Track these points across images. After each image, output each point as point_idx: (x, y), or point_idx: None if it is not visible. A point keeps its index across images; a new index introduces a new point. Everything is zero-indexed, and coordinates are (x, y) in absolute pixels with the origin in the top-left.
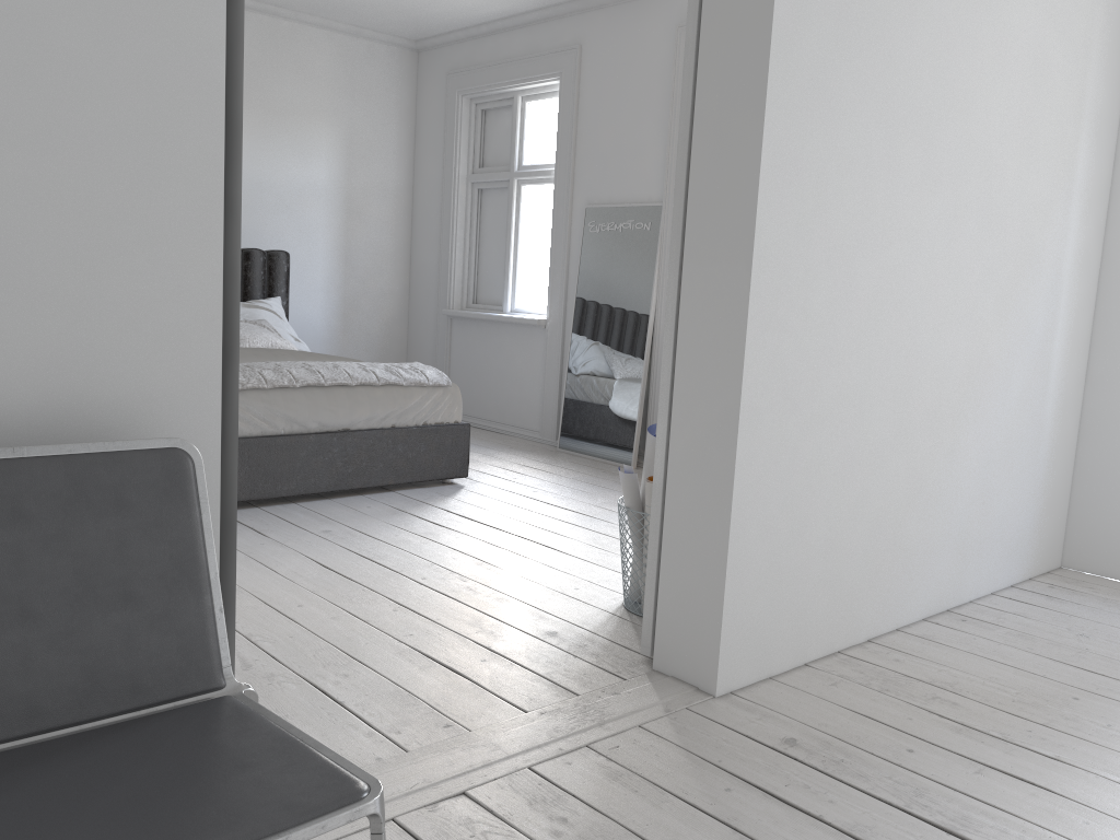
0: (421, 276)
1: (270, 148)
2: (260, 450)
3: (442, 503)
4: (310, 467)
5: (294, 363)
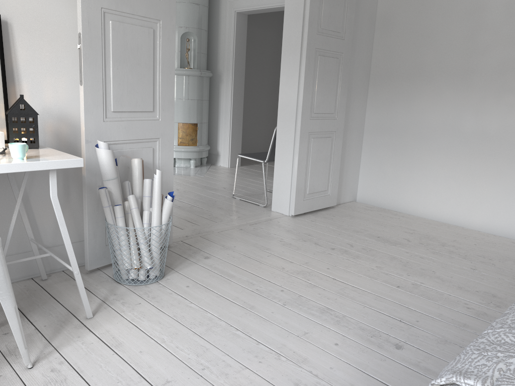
0: None
1: None
2: None
3: None
4: None
5: None
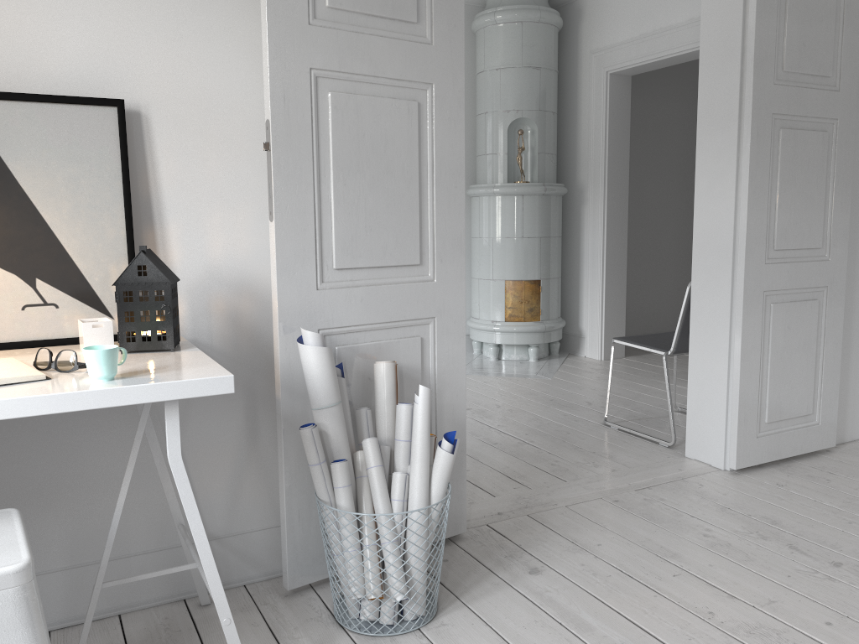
0: None
1: None
2: None
3: None
4: None
5: None
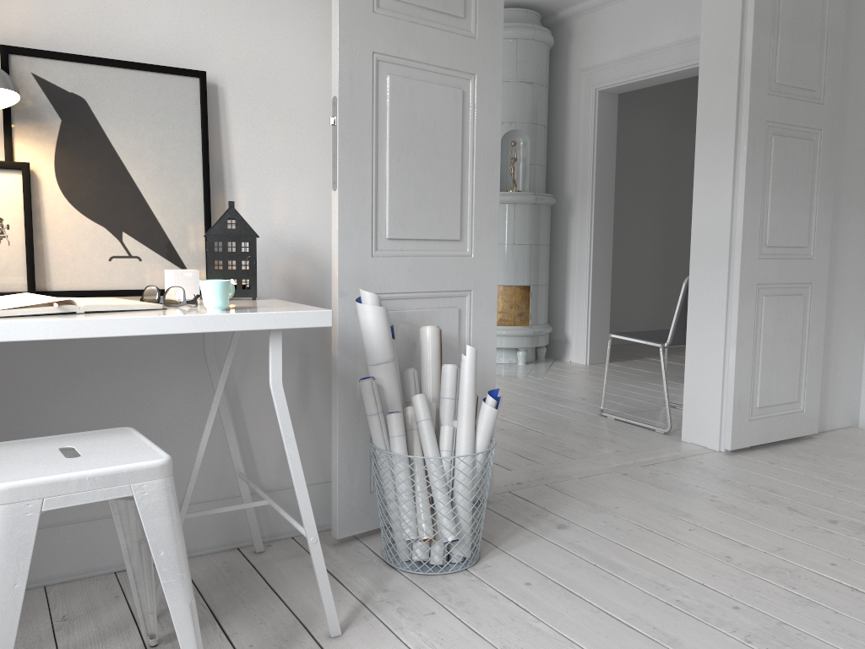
0: None
1: None
2: None
3: None
4: None
5: None
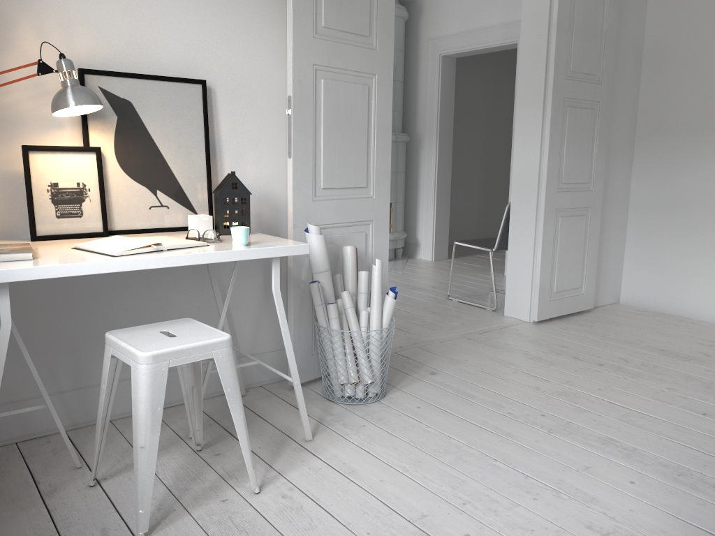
0: None
1: None
2: None
3: None
4: None
5: None
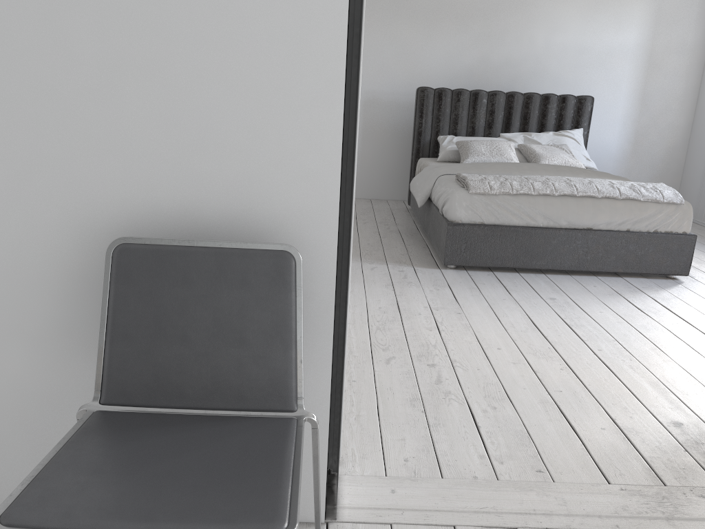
0: (703, 113)
1: (594, 22)
2: (523, 235)
3: (654, 293)
4: (557, 251)
5: (560, 178)
